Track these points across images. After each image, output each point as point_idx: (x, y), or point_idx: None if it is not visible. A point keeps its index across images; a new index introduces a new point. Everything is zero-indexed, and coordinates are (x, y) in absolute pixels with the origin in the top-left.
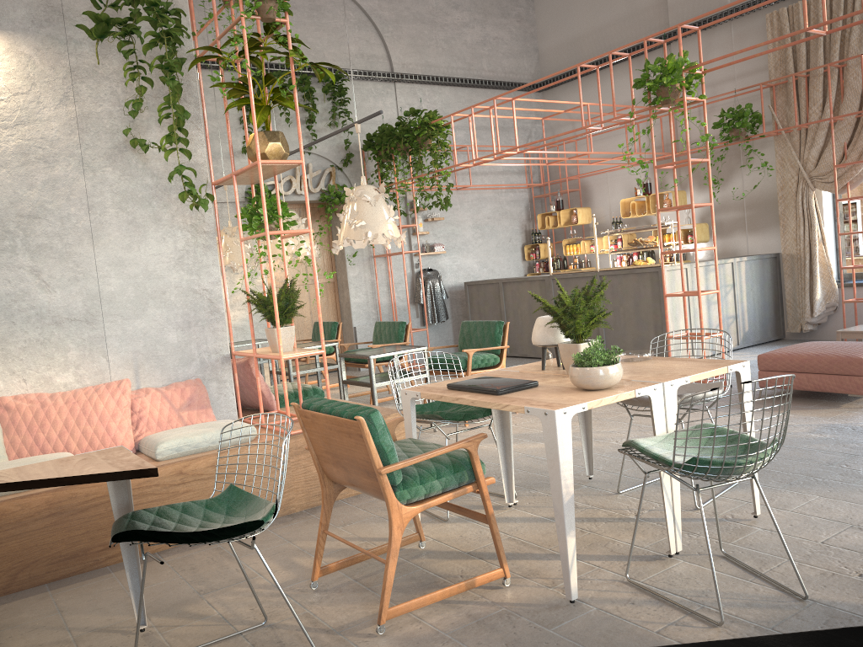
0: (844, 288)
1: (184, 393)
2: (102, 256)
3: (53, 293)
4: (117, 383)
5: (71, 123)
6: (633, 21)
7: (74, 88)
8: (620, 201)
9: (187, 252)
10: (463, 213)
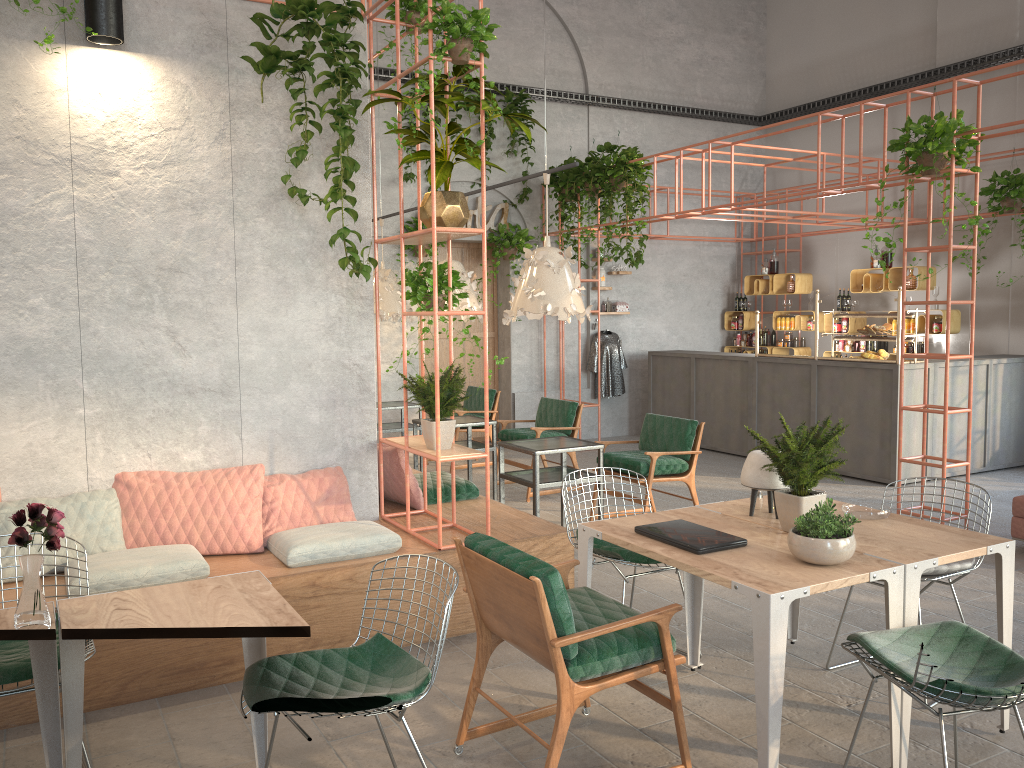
0: None
1: (323, 484)
2: (245, 319)
3: (188, 358)
4: (250, 468)
5: (224, 165)
6: (890, 50)
7: (232, 124)
8: (851, 272)
9: (339, 319)
10: (655, 267)
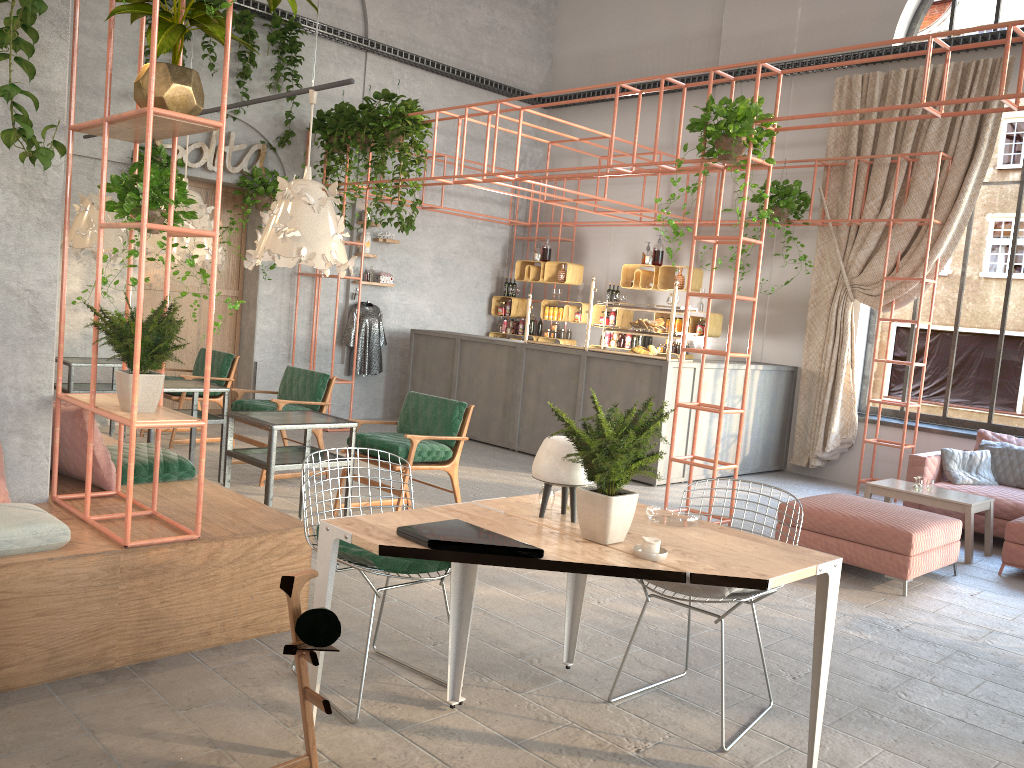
0: (864, 423)
1: None
2: None
3: None
4: None
5: None
6: (675, 48)
7: None
8: (623, 266)
9: (8, 226)
10: (425, 240)
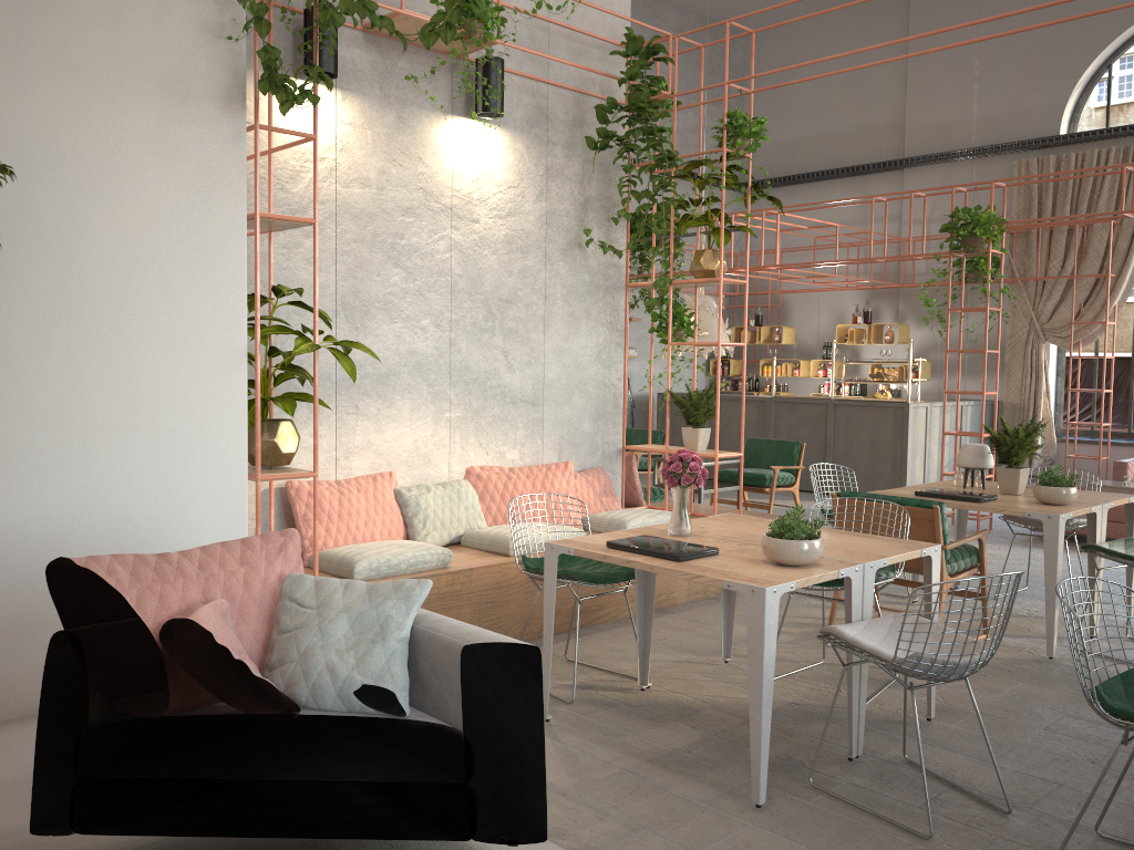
0: (1061, 443)
1: (600, 480)
2: (548, 344)
3: (513, 374)
4: (564, 464)
5: (541, 218)
6: (862, 137)
7: (547, 185)
8: (836, 326)
9: (604, 347)
10: None
